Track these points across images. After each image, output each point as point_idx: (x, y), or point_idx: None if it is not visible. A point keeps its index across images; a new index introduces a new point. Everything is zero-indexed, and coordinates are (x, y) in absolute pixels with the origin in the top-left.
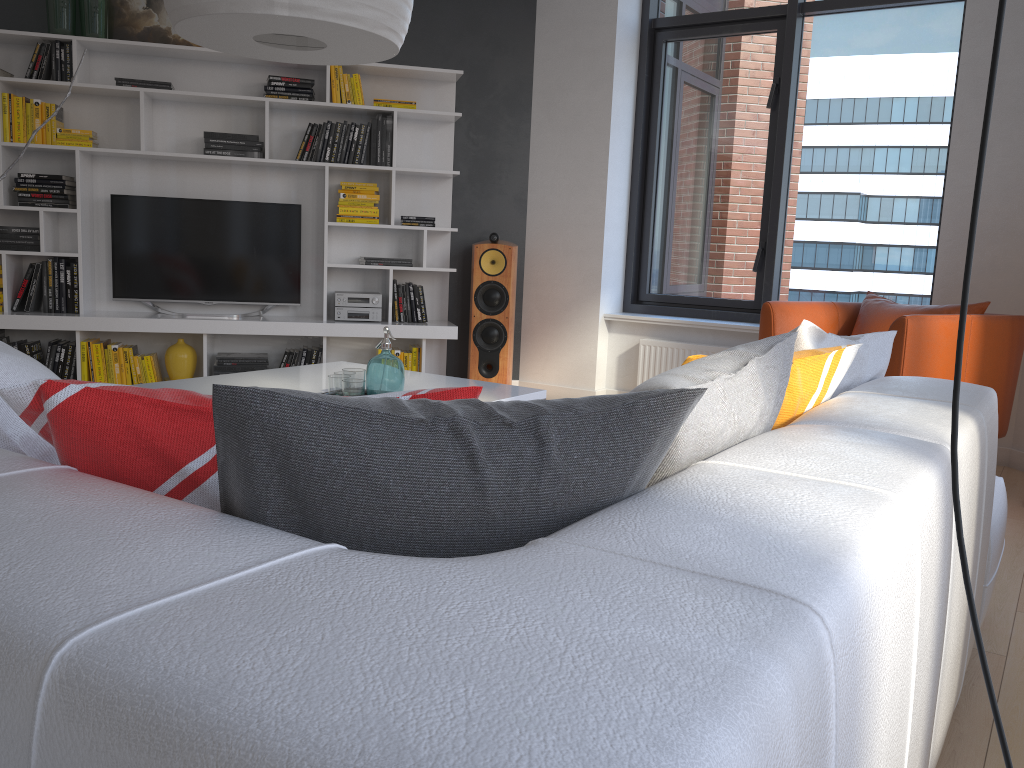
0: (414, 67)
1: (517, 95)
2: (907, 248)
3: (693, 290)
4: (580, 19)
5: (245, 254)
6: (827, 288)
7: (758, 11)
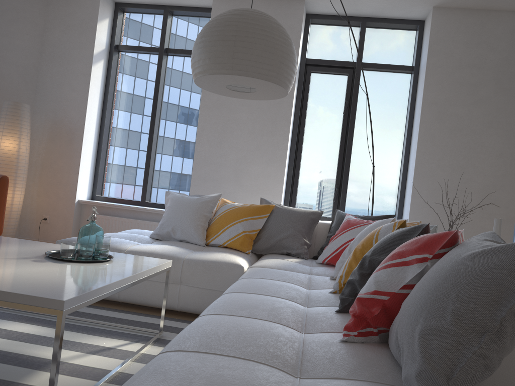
0: None
1: None
2: None
3: None
4: None
5: None
6: None
7: None
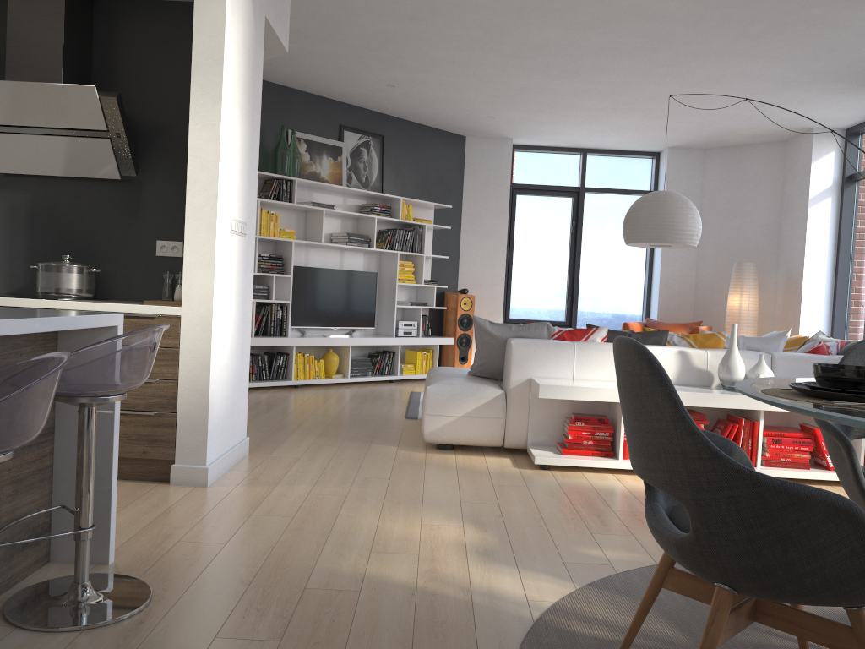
0: (434, 203)
1: (456, 216)
2: (631, 297)
3: (533, 316)
4: (489, 182)
5: (352, 300)
6: (597, 315)
7: (564, 187)
